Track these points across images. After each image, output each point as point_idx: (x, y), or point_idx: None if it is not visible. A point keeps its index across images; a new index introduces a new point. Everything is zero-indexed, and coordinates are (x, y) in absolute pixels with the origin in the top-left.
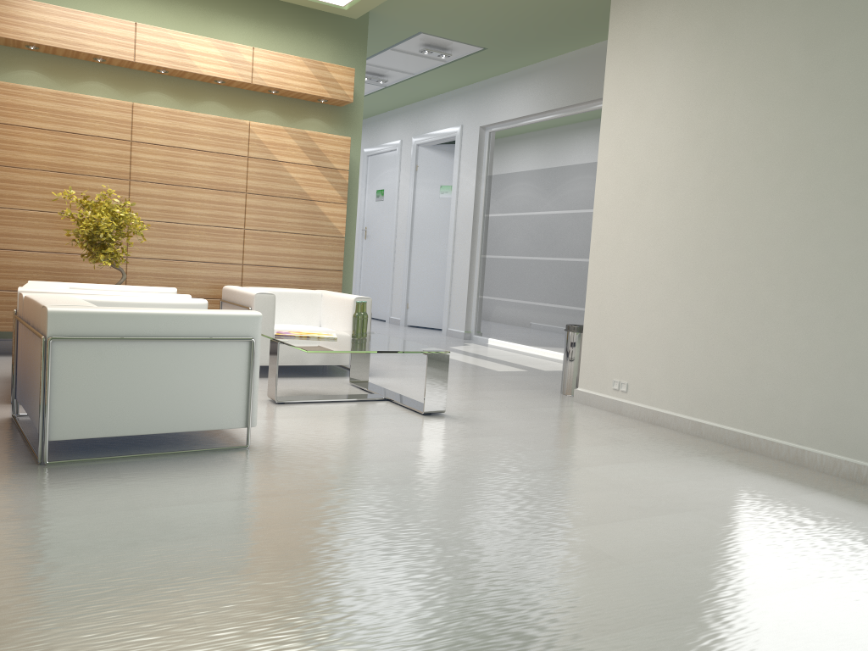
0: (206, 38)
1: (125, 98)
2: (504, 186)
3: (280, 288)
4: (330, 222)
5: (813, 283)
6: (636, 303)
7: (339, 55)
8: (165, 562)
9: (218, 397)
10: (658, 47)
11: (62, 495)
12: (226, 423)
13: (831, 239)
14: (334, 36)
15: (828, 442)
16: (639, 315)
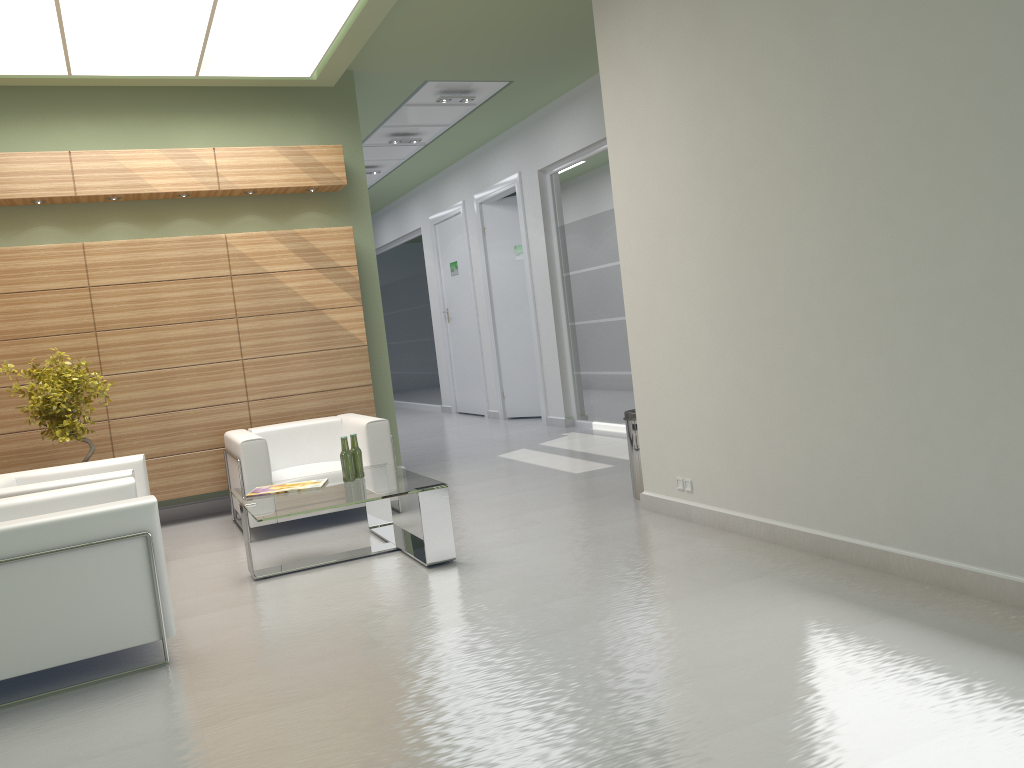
0: (155, 150)
1: (81, 237)
2: (577, 236)
3: (291, 423)
4: (345, 330)
5: (859, 332)
6: (682, 380)
7: (326, 131)
8: None
9: (116, 611)
10: (648, 57)
11: None
12: (134, 639)
13: (868, 272)
14: (315, 110)
15: (913, 539)
16: (688, 394)
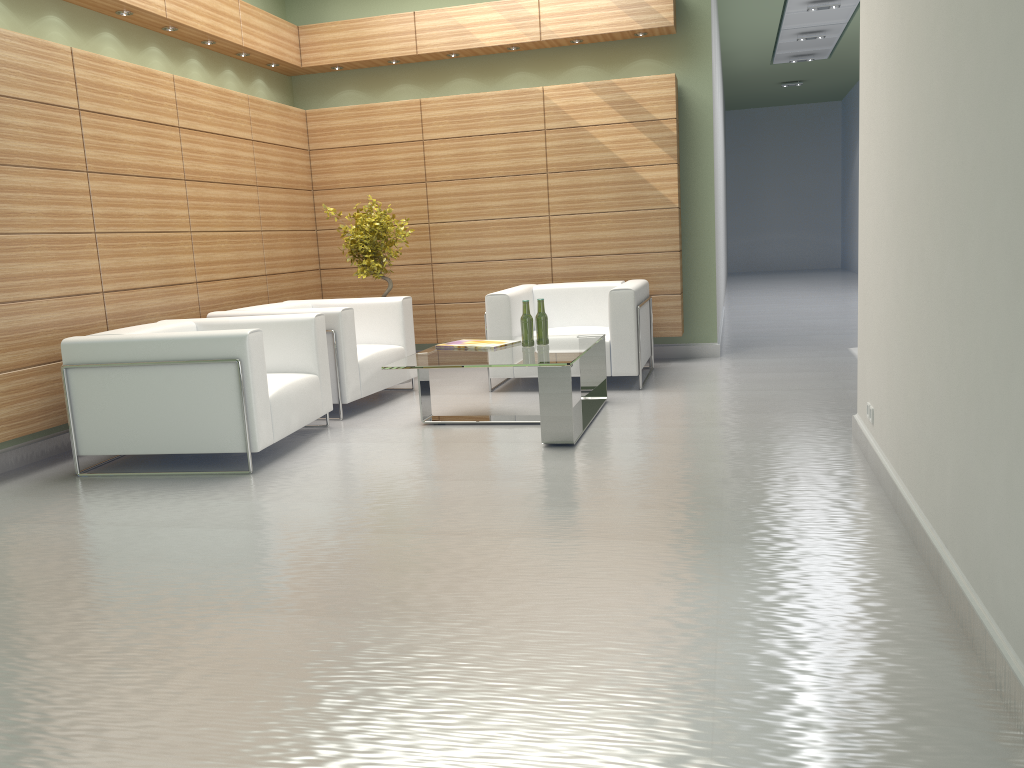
0: (485, 4)
1: (431, 94)
2: None
3: (572, 283)
4: (655, 191)
5: (951, 219)
6: (875, 274)
7: None
8: None
9: (214, 421)
10: None
11: (13, 503)
12: (227, 447)
13: (961, 121)
14: None
15: (961, 551)
16: (877, 294)
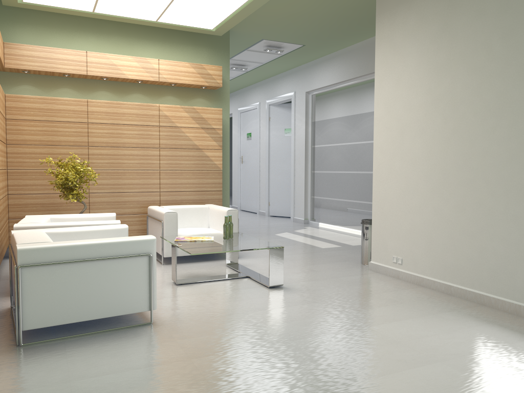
0: (129, 56)
1: (84, 96)
2: (323, 127)
3: (183, 205)
4: (212, 161)
5: (518, 193)
6: (404, 207)
7: (212, 58)
8: None
9: (130, 293)
10: (407, 42)
11: (25, 372)
12: (137, 309)
13: None
14: (209, 47)
15: None
16: (406, 214)
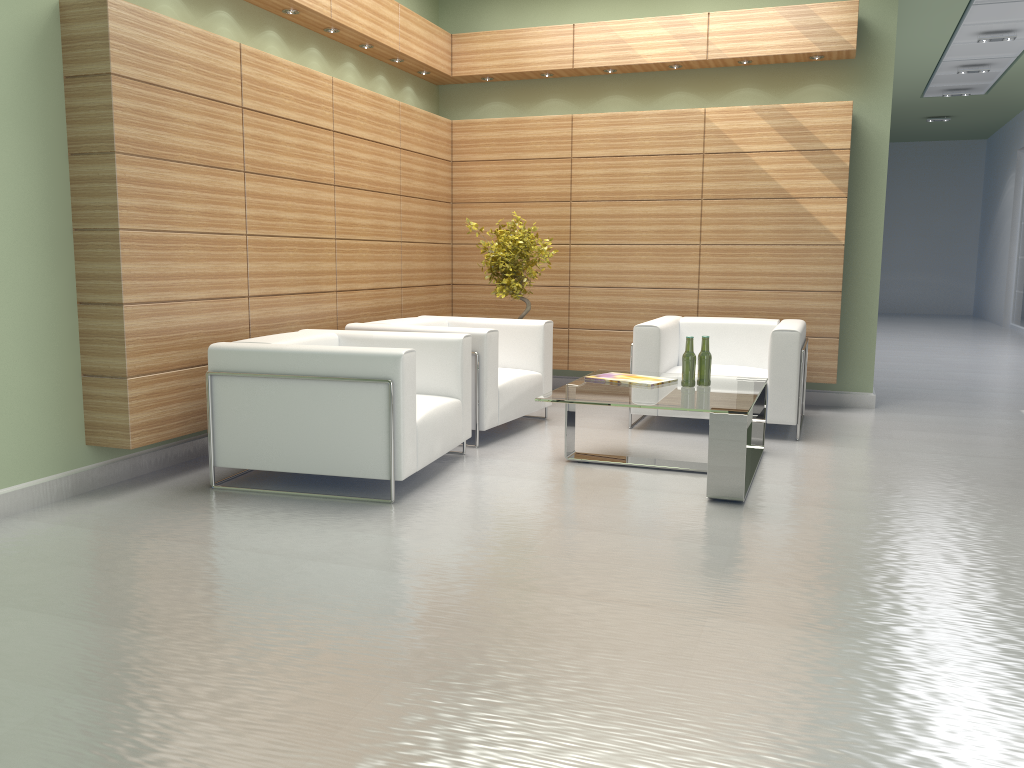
0: (650, 19)
1: (582, 110)
2: None
3: (722, 318)
4: (820, 225)
5: None
6: None
7: None
8: (39, 583)
9: (359, 443)
10: None
11: (149, 514)
12: (369, 472)
13: None
14: None
15: None
16: None
